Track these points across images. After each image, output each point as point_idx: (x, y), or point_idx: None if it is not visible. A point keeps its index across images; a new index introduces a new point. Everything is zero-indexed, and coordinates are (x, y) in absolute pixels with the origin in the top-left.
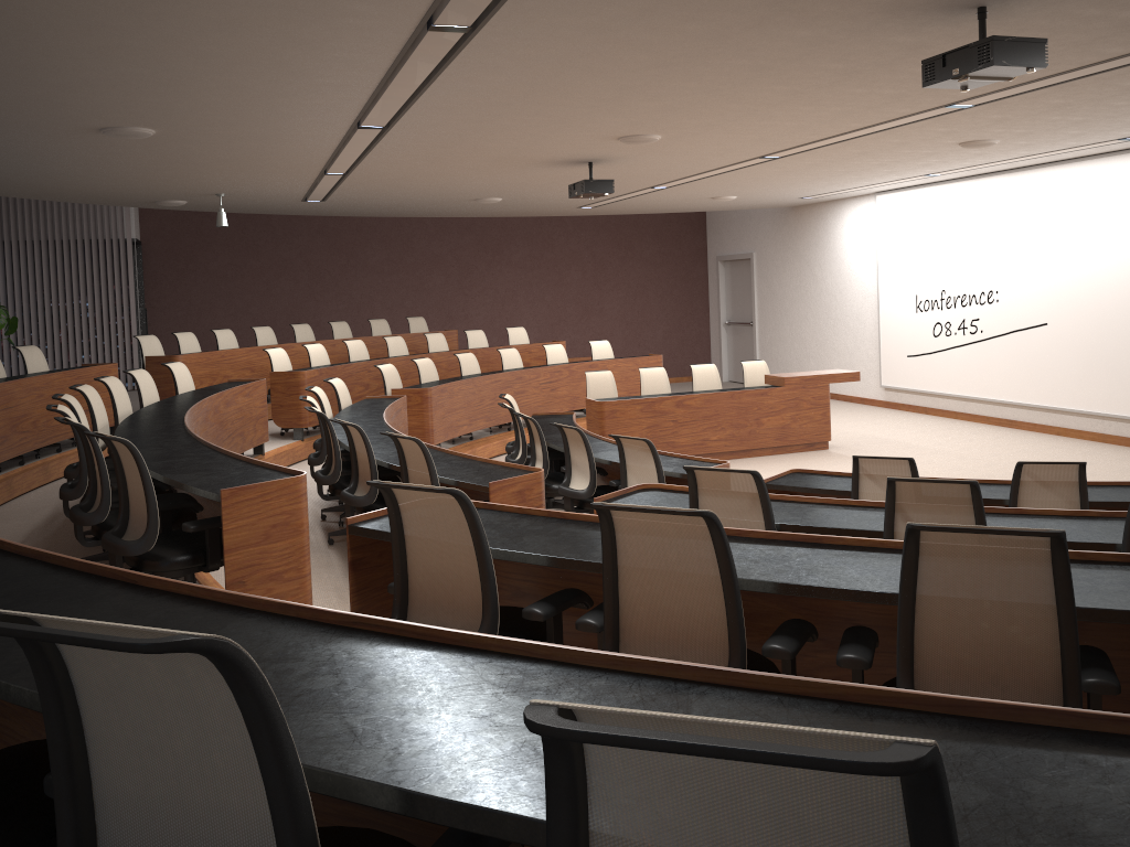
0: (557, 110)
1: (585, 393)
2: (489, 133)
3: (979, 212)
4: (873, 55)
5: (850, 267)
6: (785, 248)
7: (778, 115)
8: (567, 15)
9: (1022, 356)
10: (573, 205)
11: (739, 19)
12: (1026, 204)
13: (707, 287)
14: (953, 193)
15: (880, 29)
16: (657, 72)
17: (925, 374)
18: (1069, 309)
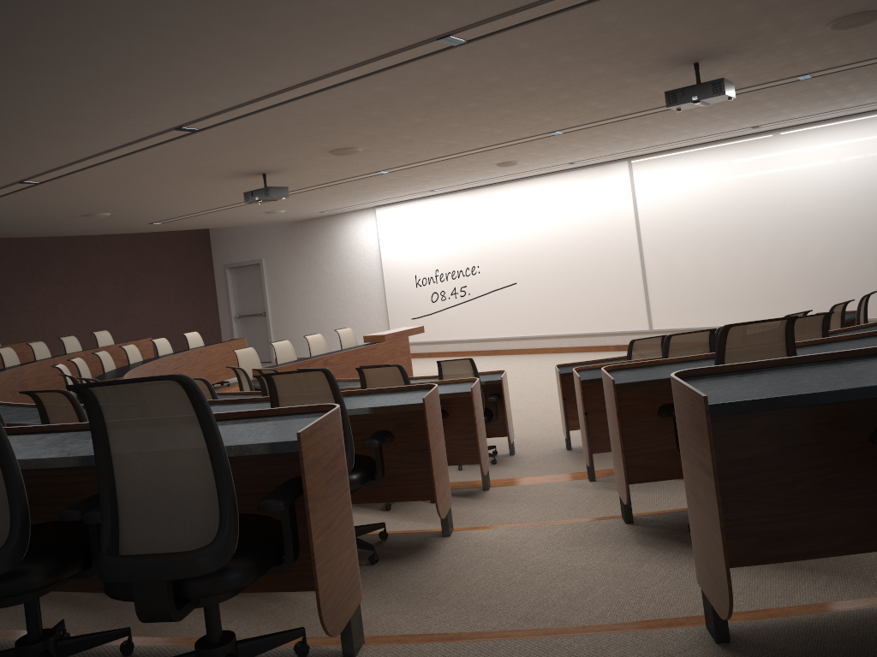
0: (351, 121)
1: (199, 375)
2: (258, 141)
3: (460, 215)
4: (595, 91)
5: (355, 261)
6: (293, 252)
7: (462, 134)
8: (530, 40)
9: (501, 306)
10: (150, 221)
11: (597, 56)
12: (494, 208)
13: (216, 290)
14: (439, 203)
15: (634, 72)
16: (477, 92)
17: (427, 329)
18: (531, 272)
